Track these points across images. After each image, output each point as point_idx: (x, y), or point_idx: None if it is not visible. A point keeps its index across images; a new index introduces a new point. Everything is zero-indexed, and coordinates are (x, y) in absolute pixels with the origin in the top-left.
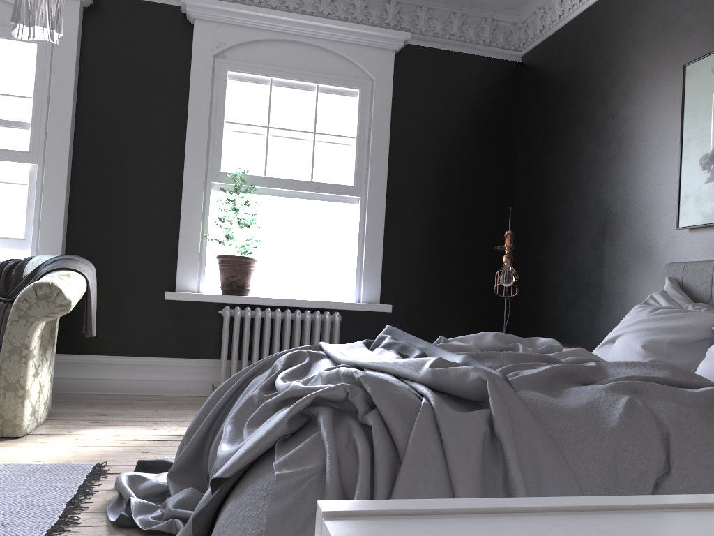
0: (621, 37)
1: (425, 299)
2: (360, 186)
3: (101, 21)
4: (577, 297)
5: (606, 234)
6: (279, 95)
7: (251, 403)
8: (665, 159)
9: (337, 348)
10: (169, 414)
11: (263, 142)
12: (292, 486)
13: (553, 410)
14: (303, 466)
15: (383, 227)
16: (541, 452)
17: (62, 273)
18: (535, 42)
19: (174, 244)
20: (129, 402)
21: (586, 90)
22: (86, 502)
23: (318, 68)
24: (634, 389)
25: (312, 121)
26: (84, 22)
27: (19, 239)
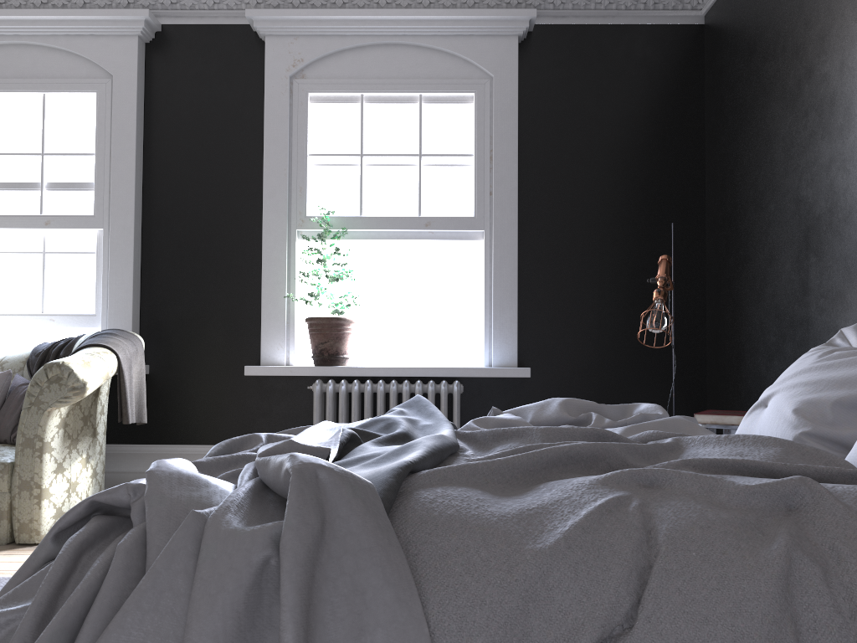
0: None
1: (584, 357)
2: (483, 216)
3: (165, 56)
4: (781, 342)
5: (810, 248)
6: (373, 114)
7: None
8: None
9: (327, 429)
10: None
11: (357, 174)
12: None
13: (454, 520)
14: (18, 605)
15: (517, 267)
16: (375, 591)
17: (88, 350)
18: None
19: (260, 308)
20: None
21: (776, 44)
22: None
23: (419, 73)
24: (651, 481)
25: (416, 141)
26: (147, 60)
27: (89, 315)
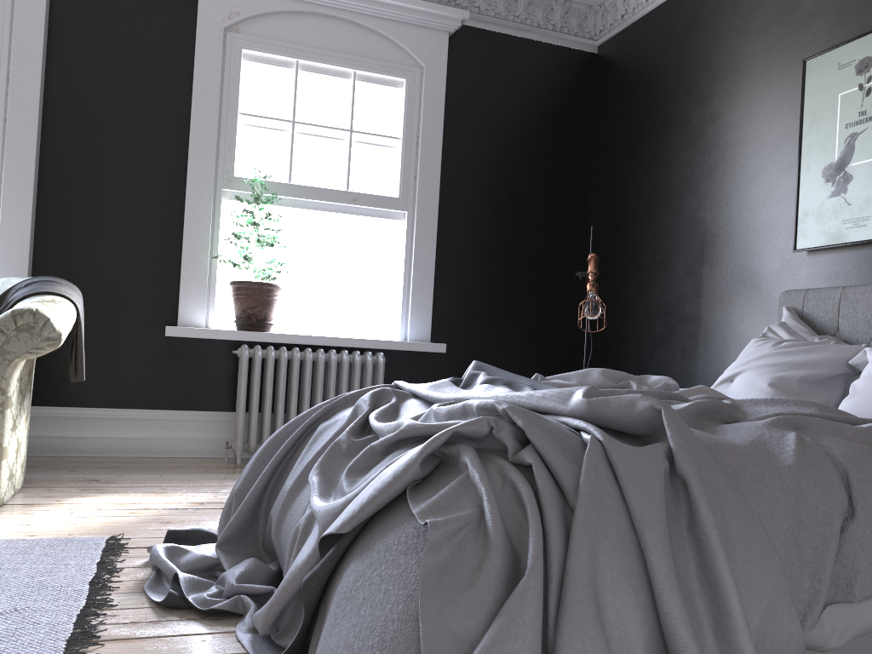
0: (725, 25)
1: (483, 337)
2: (407, 199)
3: None
4: (668, 334)
5: (705, 259)
6: (308, 83)
7: (338, 450)
8: (779, 170)
9: (422, 387)
10: (178, 479)
11: (288, 141)
12: (447, 536)
13: (721, 447)
14: (454, 513)
15: (435, 250)
16: (723, 492)
17: (45, 298)
18: (615, 29)
19: (174, 267)
20: (121, 465)
21: (680, 88)
22: (113, 581)
23: (355, 50)
24: (796, 425)
25: (347, 116)
26: None
27: None
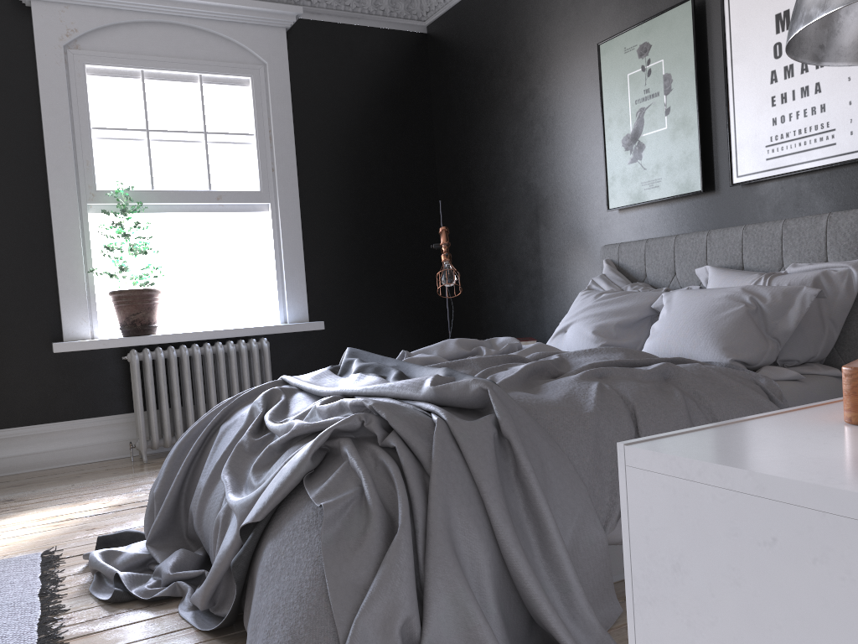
0: (532, 10)
1: (357, 309)
2: (268, 191)
3: None
4: (518, 288)
5: (540, 220)
6: (156, 91)
7: (242, 450)
8: (589, 140)
9: (306, 380)
10: (90, 485)
11: (145, 149)
12: (338, 512)
13: (540, 406)
14: (341, 494)
15: (301, 235)
16: (540, 443)
17: None
18: (439, 11)
19: (51, 284)
20: (31, 481)
21: (502, 67)
22: (60, 589)
23: (198, 54)
24: (600, 375)
25: (200, 119)
26: None
27: None
